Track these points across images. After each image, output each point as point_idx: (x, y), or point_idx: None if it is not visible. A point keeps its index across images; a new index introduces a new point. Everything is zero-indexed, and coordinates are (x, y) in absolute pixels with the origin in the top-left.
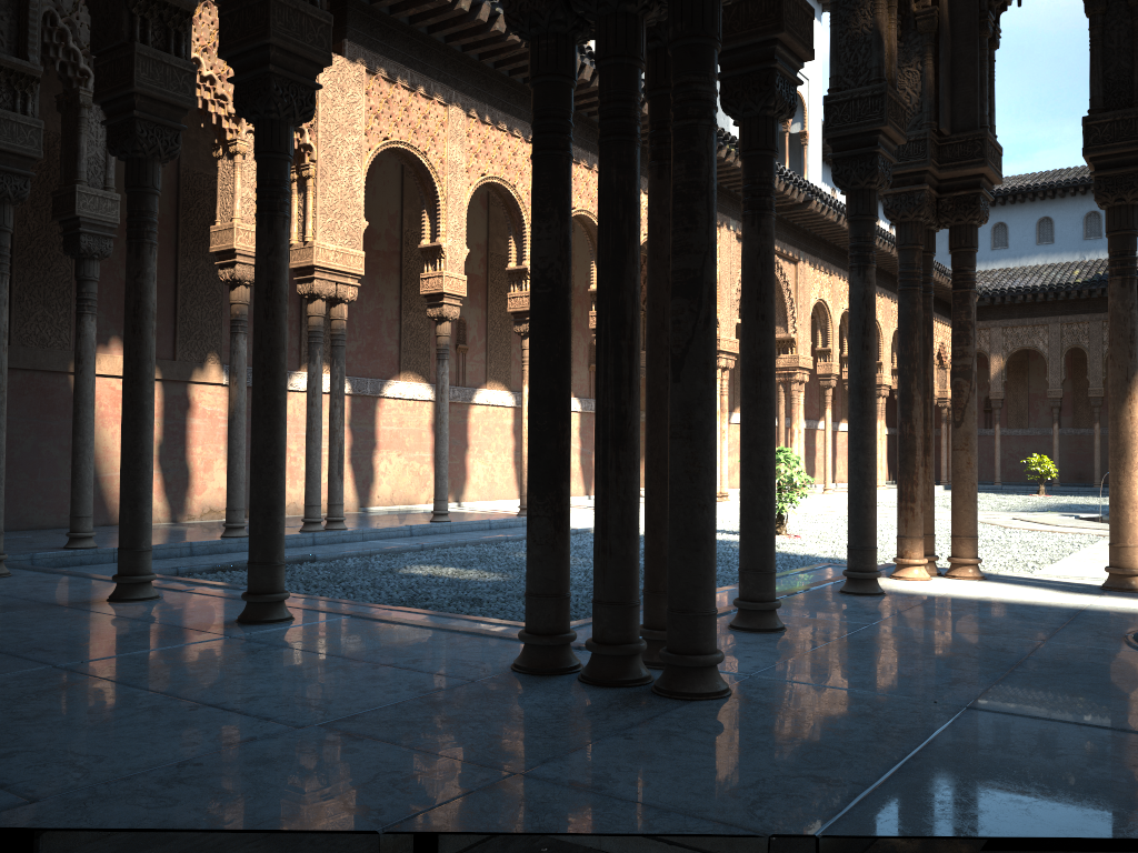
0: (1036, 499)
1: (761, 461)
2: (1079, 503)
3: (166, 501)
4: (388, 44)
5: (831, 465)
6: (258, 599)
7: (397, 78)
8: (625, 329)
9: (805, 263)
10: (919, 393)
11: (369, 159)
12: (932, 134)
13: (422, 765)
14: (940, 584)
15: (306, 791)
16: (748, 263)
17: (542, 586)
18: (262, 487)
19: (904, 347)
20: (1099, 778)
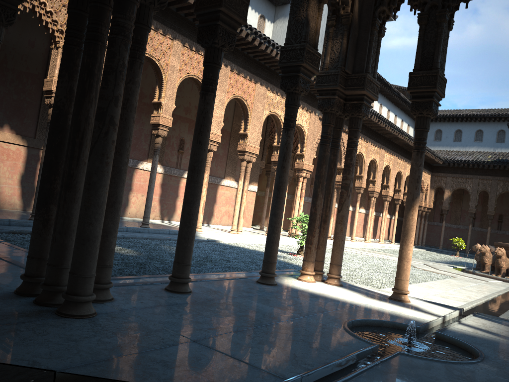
0: (451, 257)
1: (189, 211)
2: (469, 262)
3: (21, 201)
4: None
5: (363, 229)
6: None
7: None
8: (79, 133)
9: None
10: (321, 194)
11: None
12: (342, 72)
13: None
14: (314, 285)
15: None
16: (197, 116)
17: (32, 253)
18: None
19: (317, 171)
20: None
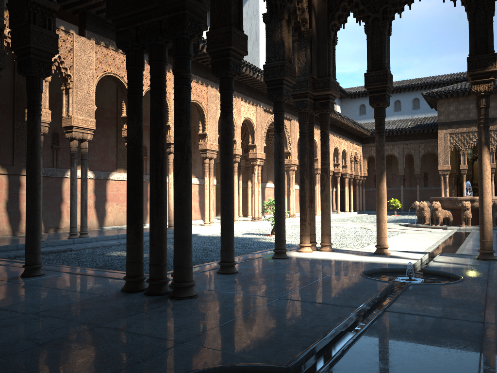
0: (391, 217)
1: (227, 209)
2: (407, 218)
3: (10, 226)
4: (105, 32)
5: None
6: (29, 267)
7: (109, 46)
8: (159, 162)
9: (294, 120)
10: (307, 179)
11: (97, 80)
12: (310, 78)
13: (64, 325)
14: (314, 253)
15: (16, 334)
16: (222, 133)
17: (131, 259)
18: (30, 222)
19: (301, 161)
20: (301, 319)
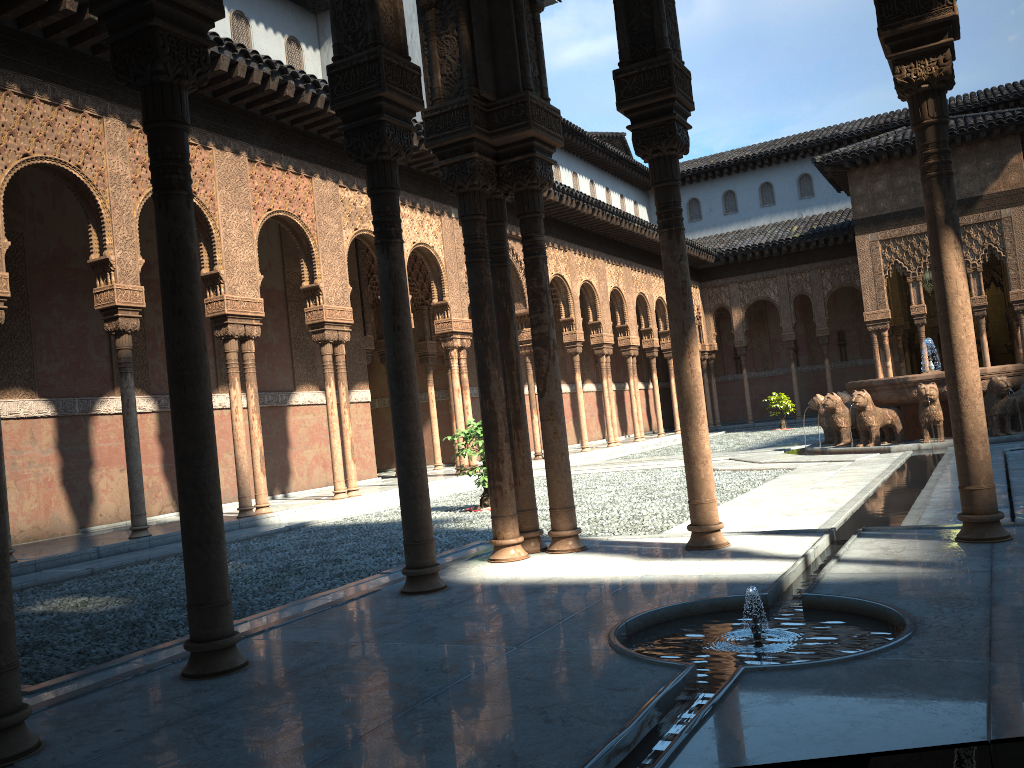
0: (775, 433)
1: (194, 478)
2: (808, 434)
3: None
4: (19, 59)
5: (600, 423)
6: None
7: (34, 93)
8: None
9: None
10: (496, 367)
11: (6, 177)
12: (475, 101)
13: None
14: (528, 564)
15: None
16: (160, 252)
17: None
18: None
19: (475, 321)
20: None
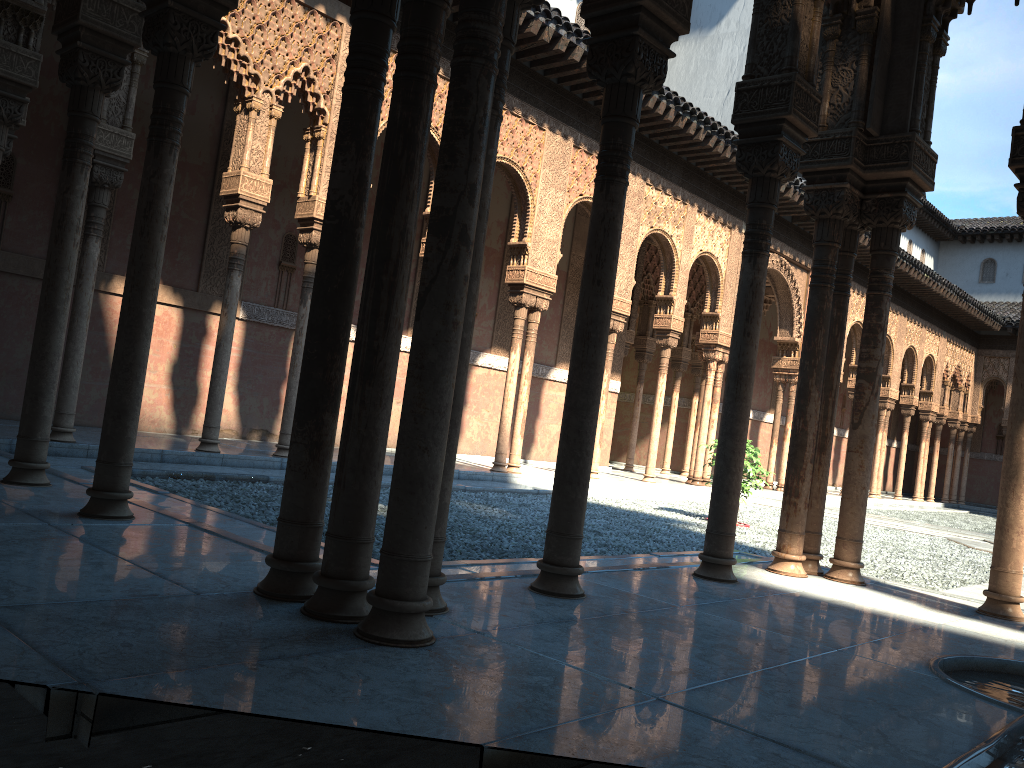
0: None
1: (579, 425)
2: None
3: (173, 414)
4: None
5: (833, 469)
6: (97, 494)
7: None
8: (388, 264)
9: None
10: (817, 390)
11: (380, 128)
12: (859, 134)
13: (5, 659)
14: (809, 583)
15: None
16: (592, 228)
17: (290, 512)
18: (116, 391)
19: (807, 342)
20: None
